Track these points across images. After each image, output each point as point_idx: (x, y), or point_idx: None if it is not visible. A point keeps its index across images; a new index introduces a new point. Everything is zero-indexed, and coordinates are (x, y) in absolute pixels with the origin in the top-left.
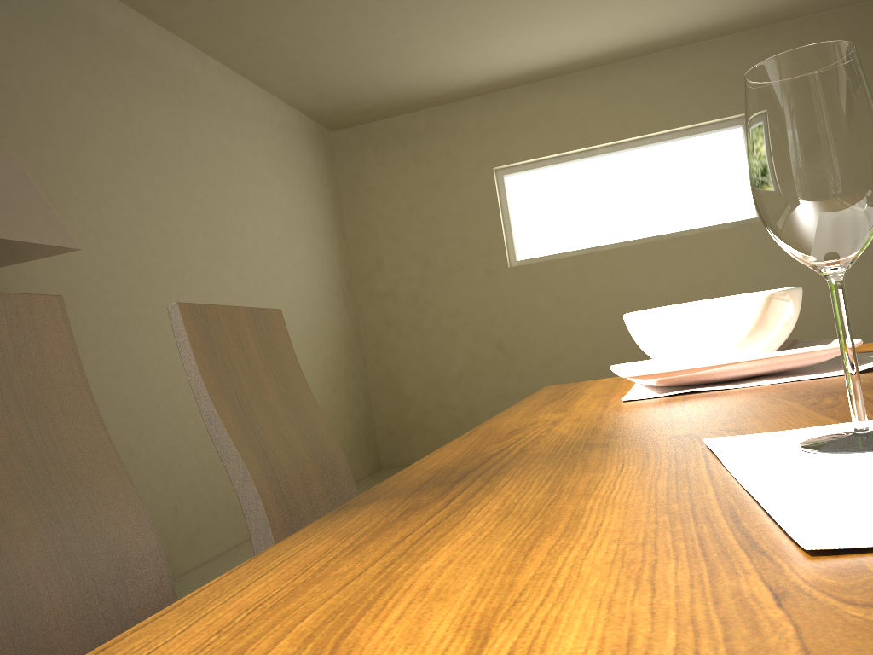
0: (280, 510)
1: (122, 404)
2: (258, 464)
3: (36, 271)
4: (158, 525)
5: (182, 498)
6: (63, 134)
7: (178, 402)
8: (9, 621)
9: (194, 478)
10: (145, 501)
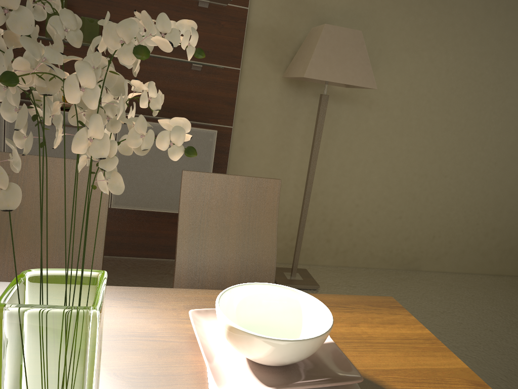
0: (189, 271)
1: (418, 170)
2: (187, 249)
3: (388, 88)
4: (418, 240)
5: (441, 232)
6: (438, 5)
7: (462, 179)
8: (30, 257)
9: (456, 225)
10: (413, 225)
